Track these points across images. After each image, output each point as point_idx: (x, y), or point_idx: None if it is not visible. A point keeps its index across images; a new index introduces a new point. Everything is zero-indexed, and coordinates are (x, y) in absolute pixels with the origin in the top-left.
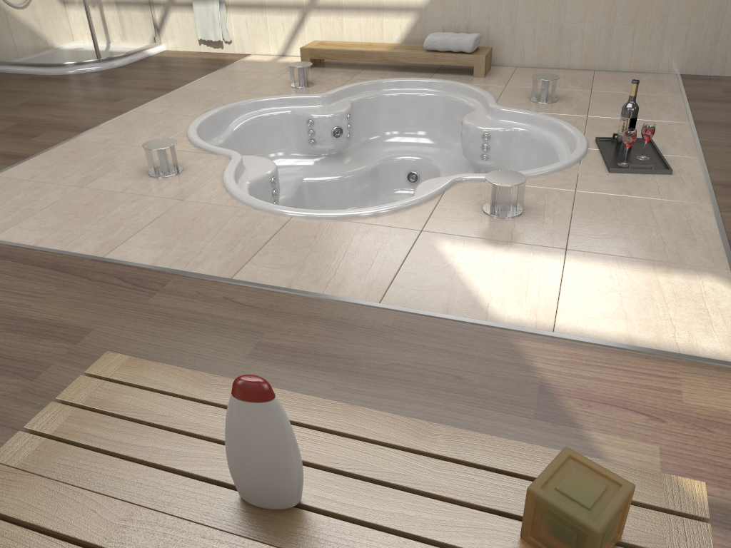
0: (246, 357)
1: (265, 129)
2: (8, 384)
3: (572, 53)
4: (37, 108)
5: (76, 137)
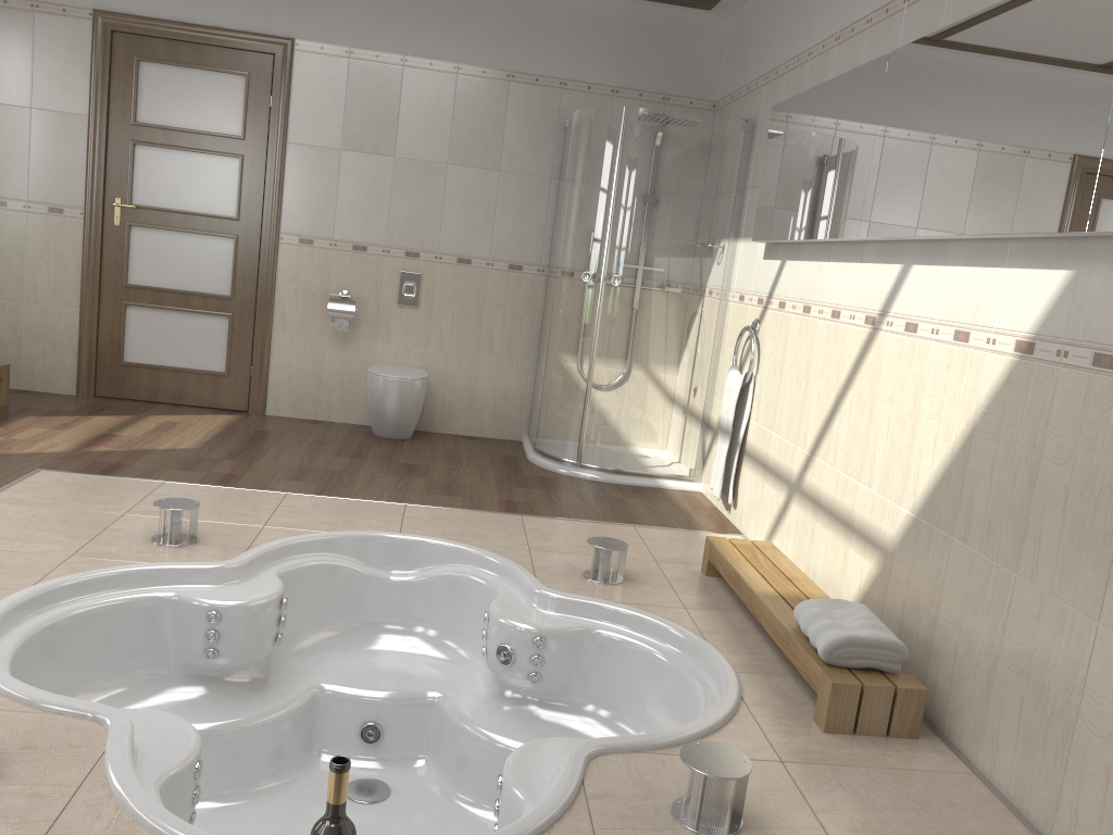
0: None
1: (471, 599)
2: None
3: (1078, 819)
4: (397, 469)
5: (295, 493)
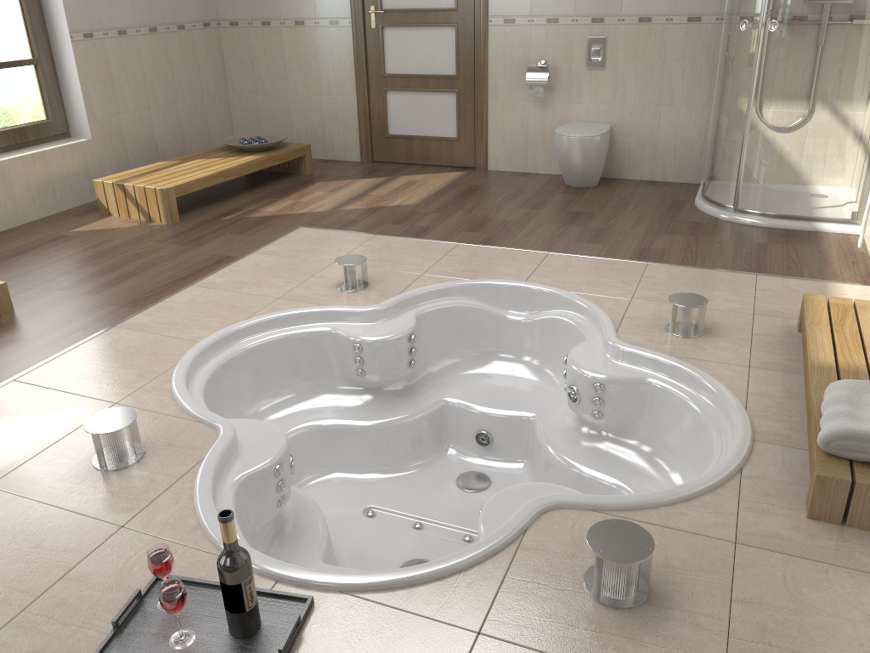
0: (6, 338)
1: (571, 340)
2: (60, 285)
3: None
4: (563, 218)
5: (464, 244)
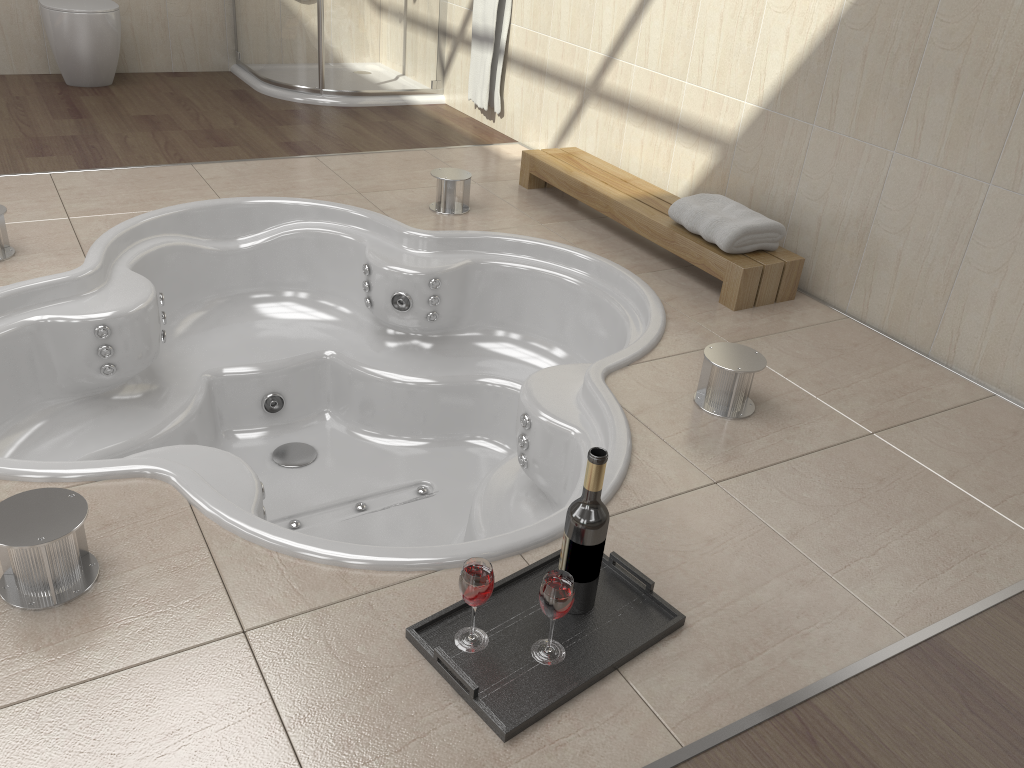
0: None
1: (325, 254)
2: None
3: (960, 335)
4: (139, 125)
5: (61, 172)
